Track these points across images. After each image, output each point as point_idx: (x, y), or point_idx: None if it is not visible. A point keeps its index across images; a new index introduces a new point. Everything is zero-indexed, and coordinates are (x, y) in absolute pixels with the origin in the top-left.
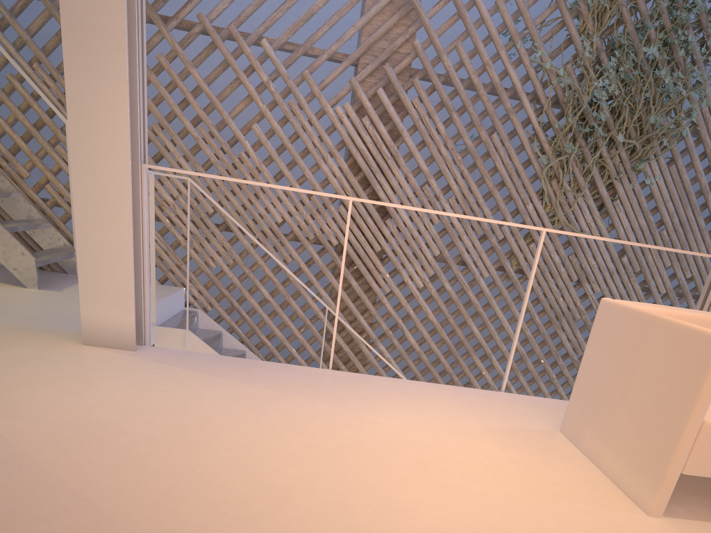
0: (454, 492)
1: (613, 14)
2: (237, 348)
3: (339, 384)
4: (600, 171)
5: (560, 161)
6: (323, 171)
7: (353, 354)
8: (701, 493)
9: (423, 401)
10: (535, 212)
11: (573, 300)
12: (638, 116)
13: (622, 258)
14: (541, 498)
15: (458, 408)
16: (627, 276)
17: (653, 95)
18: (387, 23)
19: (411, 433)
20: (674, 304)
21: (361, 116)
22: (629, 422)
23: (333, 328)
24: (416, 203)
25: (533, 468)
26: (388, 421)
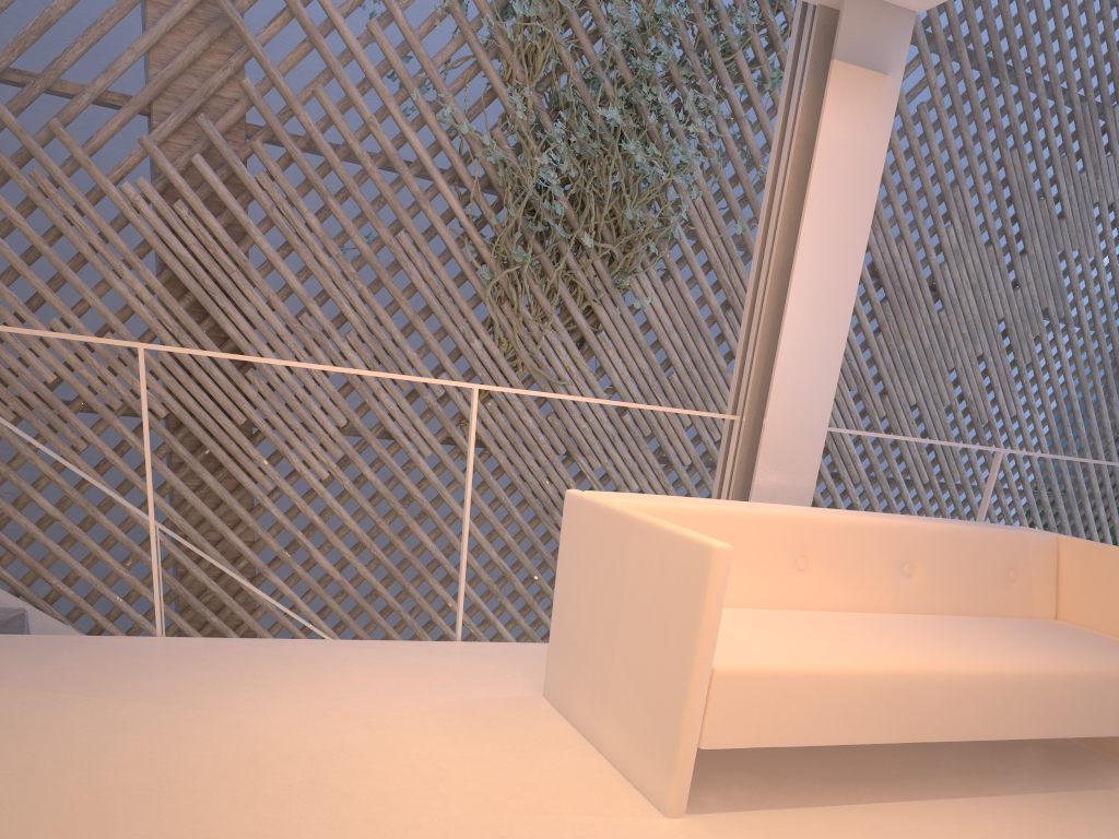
0: (362, 832)
1: (549, 57)
2: (7, 605)
3: (174, 661)
4: (572, 290)
5: (510, 274)
6: (119, 292)
7: (228, 596)
8: (742, 766)
9: (324, 674)
10: (486, 352)
11: (566, 482)
12: (609, 208)
13: (624, 417)
14: (506, 817)
15: (383, 679)
16: (635, 443)
17: (625, 178)
18: (192, 48)
19: (296, 736)
20: (705, 478)
21: (173, 201)
22: (624, 677)
23: (185, 556)
24: (293, 343)
25: (498, 766)
26: (257, 720)
